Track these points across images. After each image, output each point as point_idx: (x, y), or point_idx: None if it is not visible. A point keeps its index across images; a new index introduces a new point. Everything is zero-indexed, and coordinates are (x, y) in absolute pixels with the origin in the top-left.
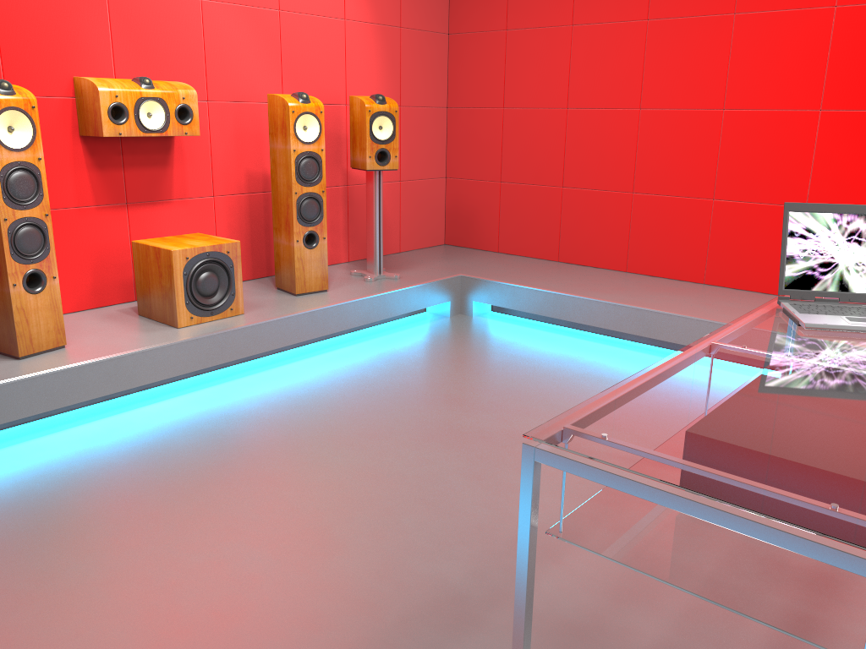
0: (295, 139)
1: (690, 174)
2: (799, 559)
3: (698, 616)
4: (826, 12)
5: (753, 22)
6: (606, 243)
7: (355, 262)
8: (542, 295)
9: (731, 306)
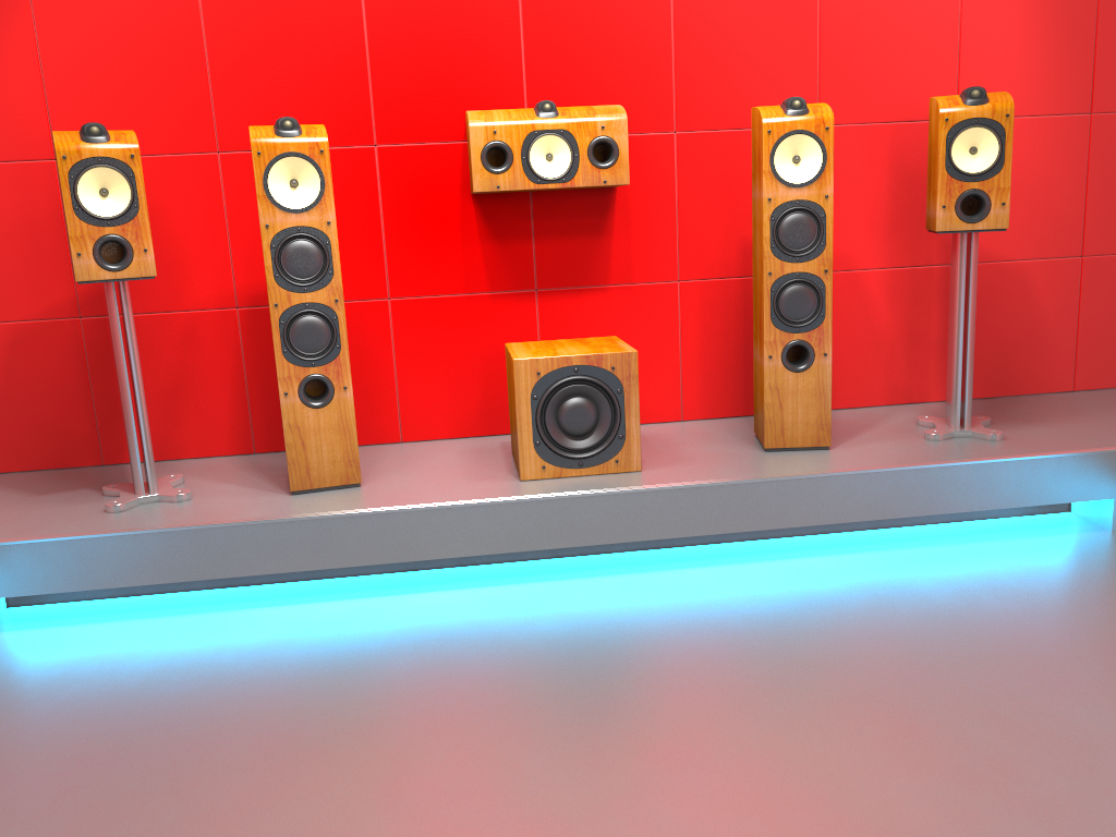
0: (772, 180)
1: None
2: None
3: None
4: None
5: None
6: None
7: None
8: None
9: None
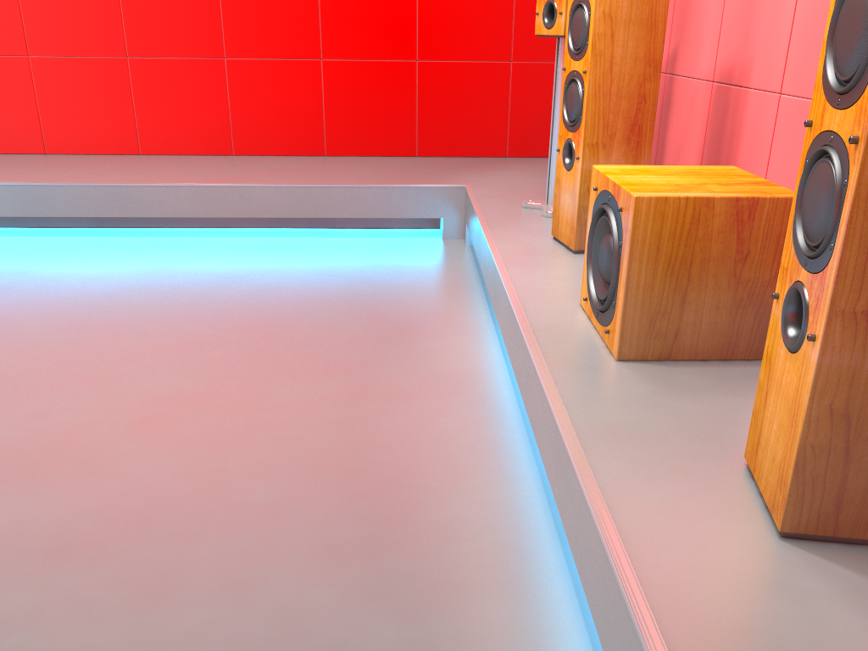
0: None
1: None
2: None
3: None
4: None
5: None
6: None
7: None
8: None
9: None
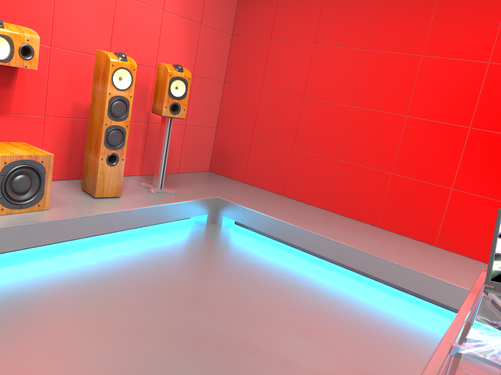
0: (111, 85)
1: (378, 154)
2: None
3: None
4: (482, 64)
5: (434, 63)
6: (317, 189)
7: (145, 176)
8: (272, 221)
9: (398, 248)
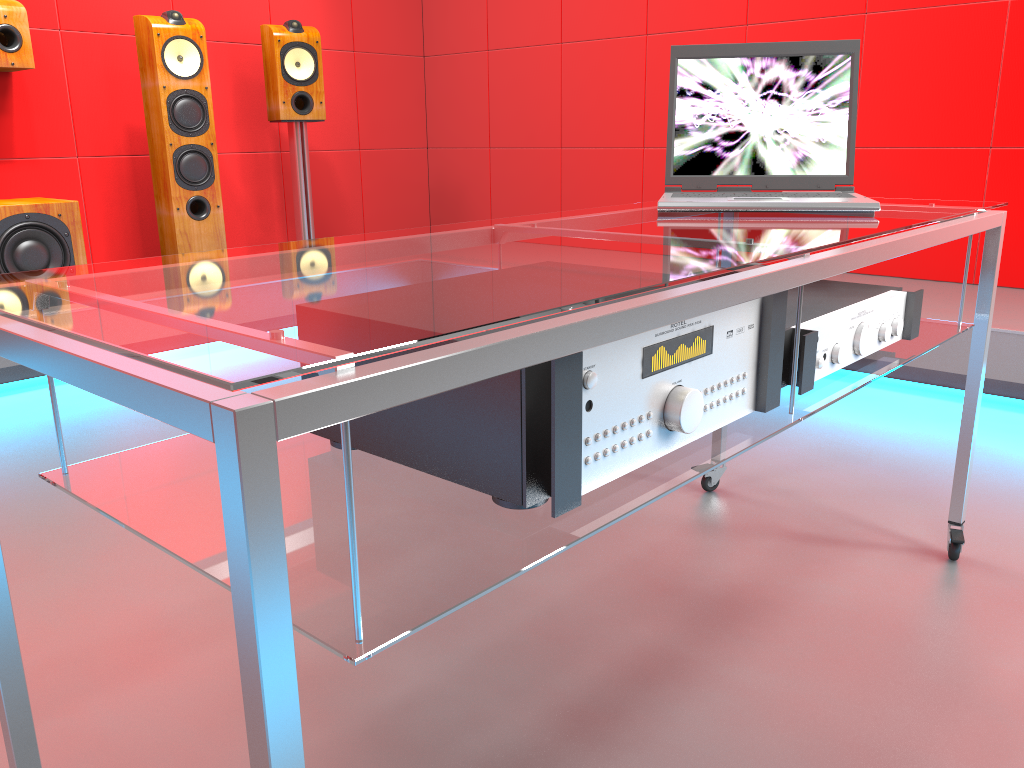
0: (165, 72)
1: None
2: (426, 503)
3: (503, 655)
4: None
5: None
6: None
7: None
8: None
9: None
